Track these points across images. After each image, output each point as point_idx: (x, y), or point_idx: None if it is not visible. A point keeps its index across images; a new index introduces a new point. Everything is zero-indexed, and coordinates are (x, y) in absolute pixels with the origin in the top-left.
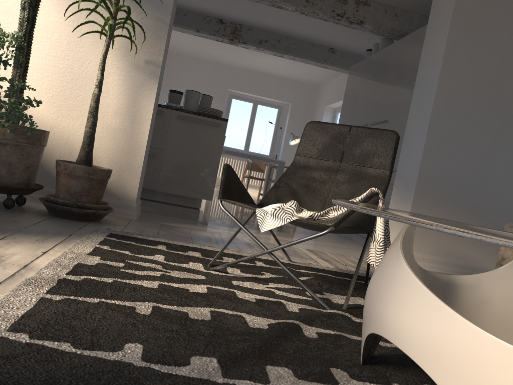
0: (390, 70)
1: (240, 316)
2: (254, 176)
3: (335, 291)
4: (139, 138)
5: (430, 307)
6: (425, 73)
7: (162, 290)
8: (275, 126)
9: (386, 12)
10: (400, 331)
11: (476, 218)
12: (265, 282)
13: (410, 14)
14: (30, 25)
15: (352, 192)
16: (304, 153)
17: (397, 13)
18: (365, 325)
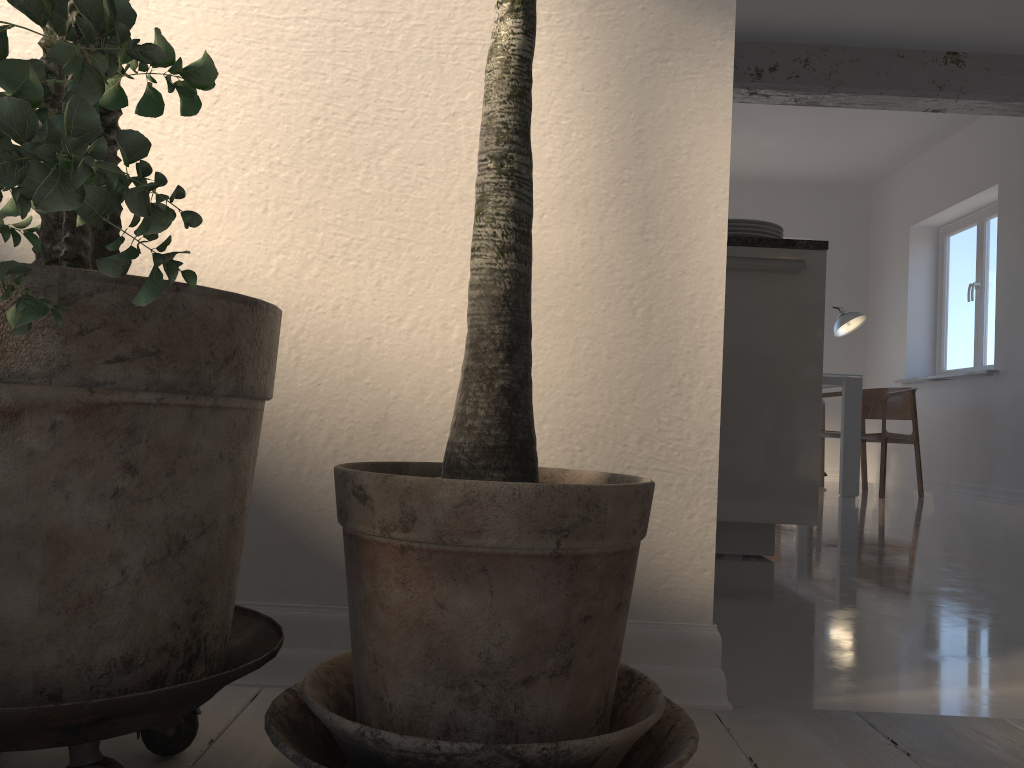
0: None
1: None
2: None
3: None
4: (685, 303)
5: None
6: None
7: None
8: None
9: None
10: None
11: None
12: None
13: None
14: None
15: None
16: None
17: None
18: None
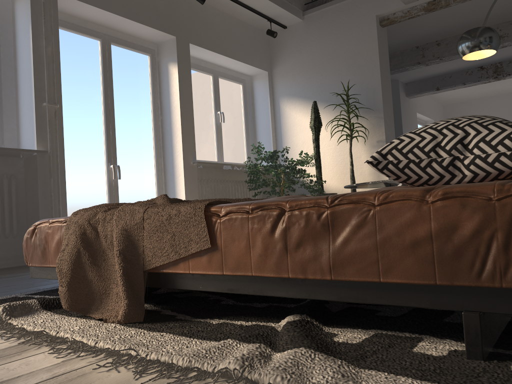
0: None
1: None
2: None
3: None
4: None
5: None
6: None
7: None
8: None
9: None
10: None
11: None
12: None
13: None
14: (317, 148)
15: None
16: None
17: None
18: None
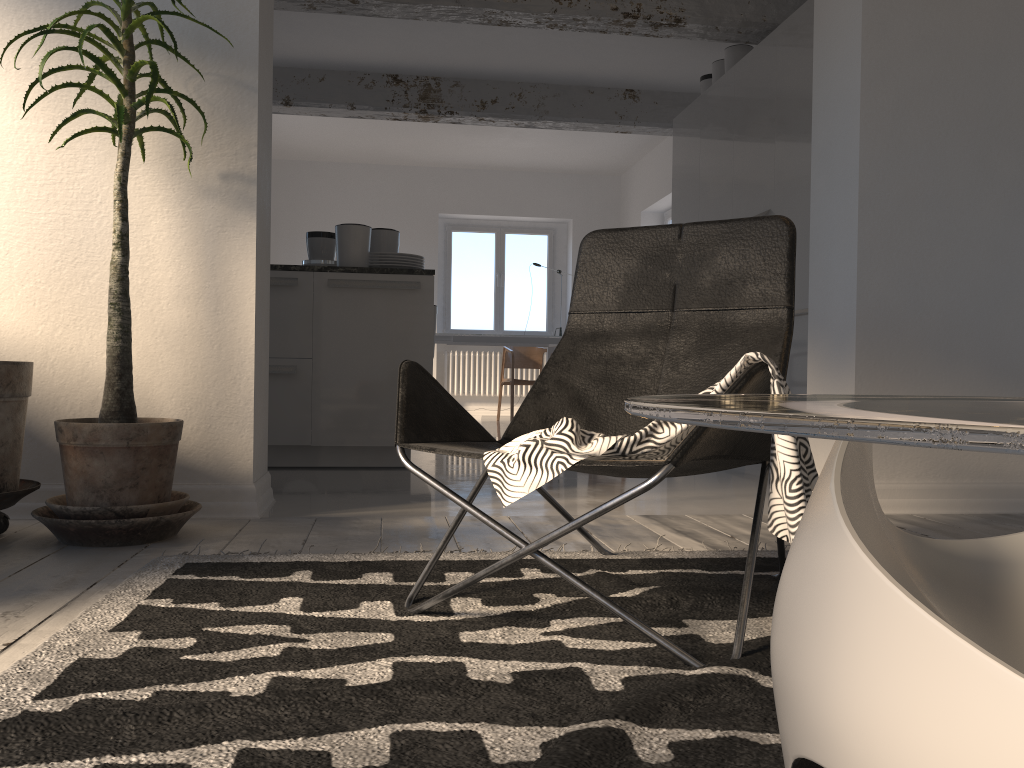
0: (755, 106)
1: (470, 734)
2: (524, 378)
3: (711, 610)
4: (237, 342)
5: (964, 683)
6: (830, 91)
7: (272, 698)
8: (548, 271)
9: None
10: (883, 764)
11: (1003, 382)
12: (541, 620)
13: None
14: None
15: (711, 372)
16: (588, 306)
17: None
18: (783, 728)
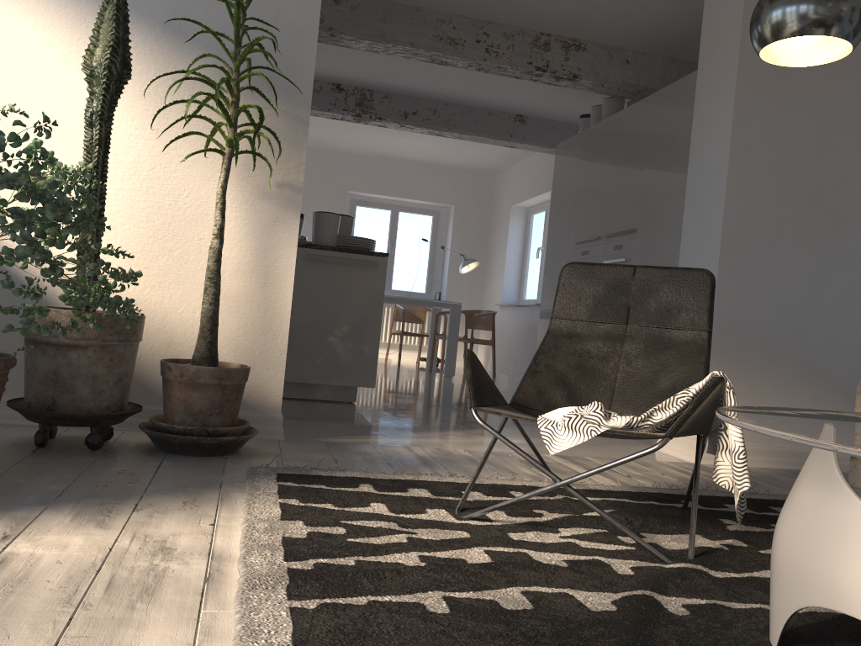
0: (629, 149)
1: (567, 595)
2: (405, 329)
3: (654, 527)
4: (278, 308)
5: None
6: (703, 159)
7: (435, 568)
8: (430, 244)
9: (611, 58)
10: None
11: (806, 377)
12: (552, 528)
13: (649, 58)
14: (103, 150)
15: (655, 370)
16: (565, 314)
17: (629, 58)
18: (790, 593)
